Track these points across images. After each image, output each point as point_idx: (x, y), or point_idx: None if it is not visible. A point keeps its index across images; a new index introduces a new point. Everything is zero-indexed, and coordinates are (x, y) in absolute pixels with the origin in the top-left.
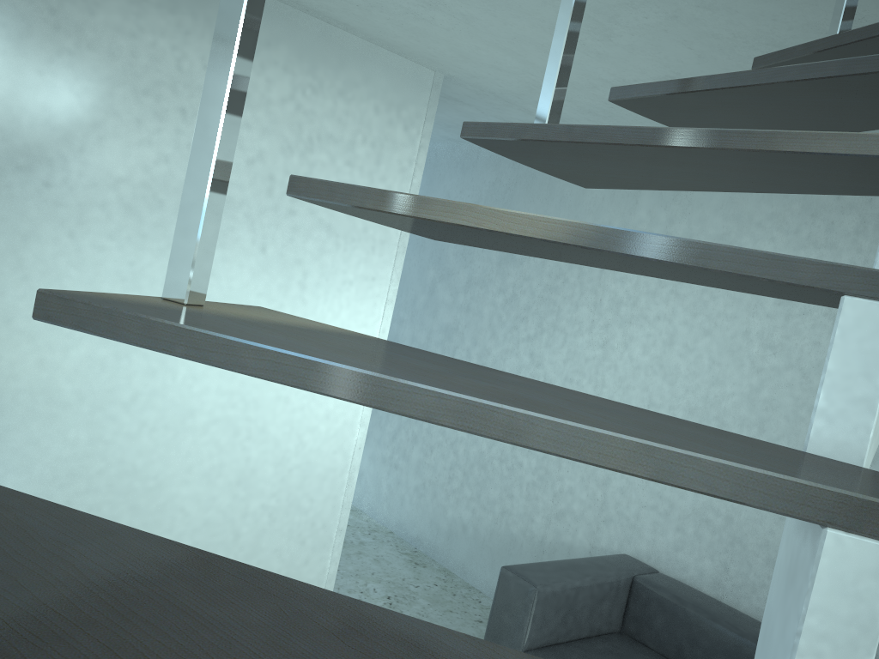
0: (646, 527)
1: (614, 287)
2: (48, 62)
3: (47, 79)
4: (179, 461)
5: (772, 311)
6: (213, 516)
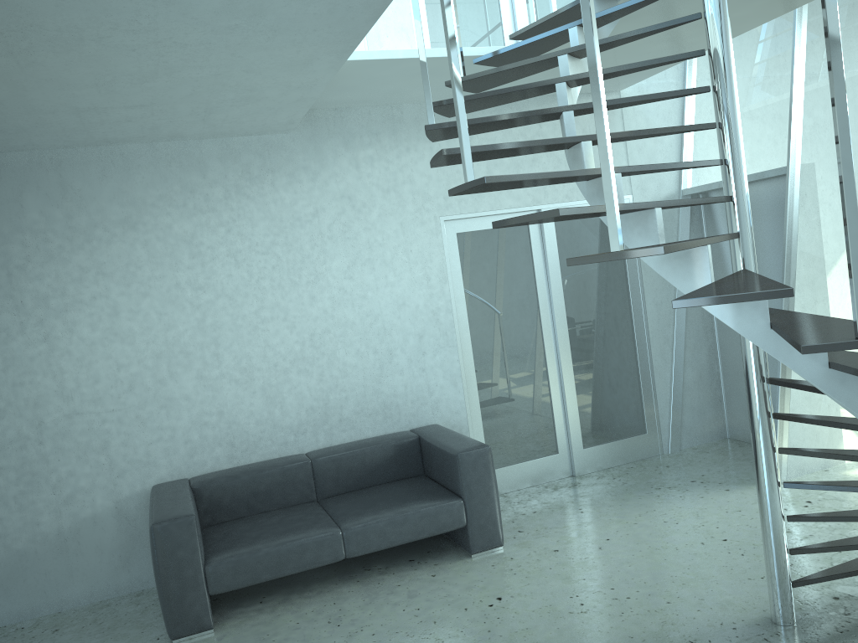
0: (160, 456)
1: (32, 286)
2: None
3: None
4: None
5: (191, 264)
6: None
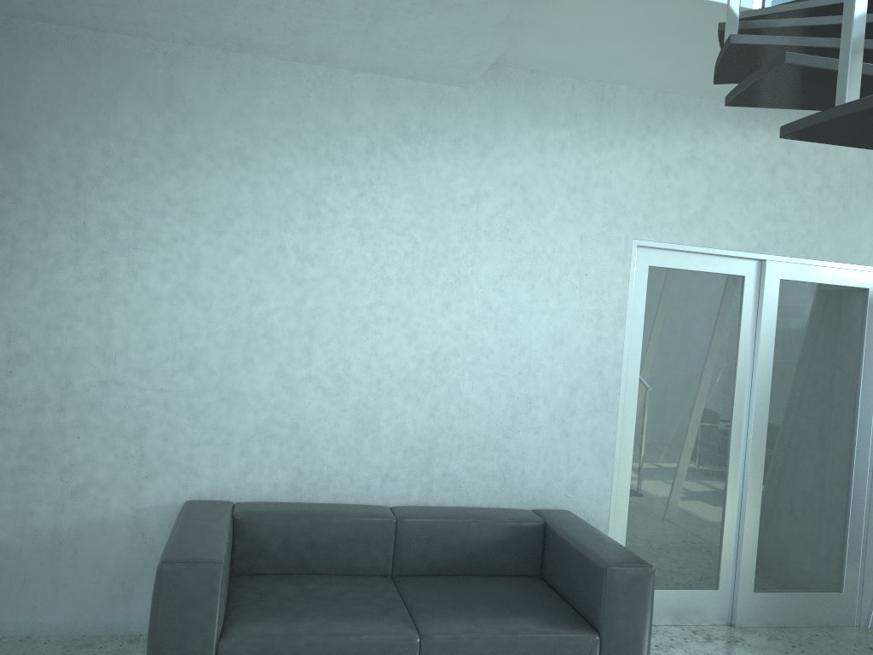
0: (205, 464)
1: (102, 208)
2: None
3: None
4: None
5: (304, 225)
6: None
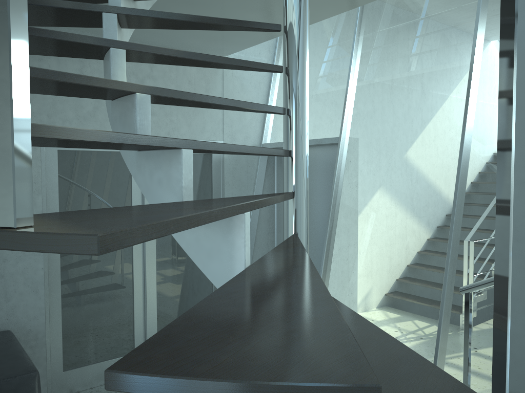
0: None
1: None
2: None
3: None
4: None
5: None
6: None
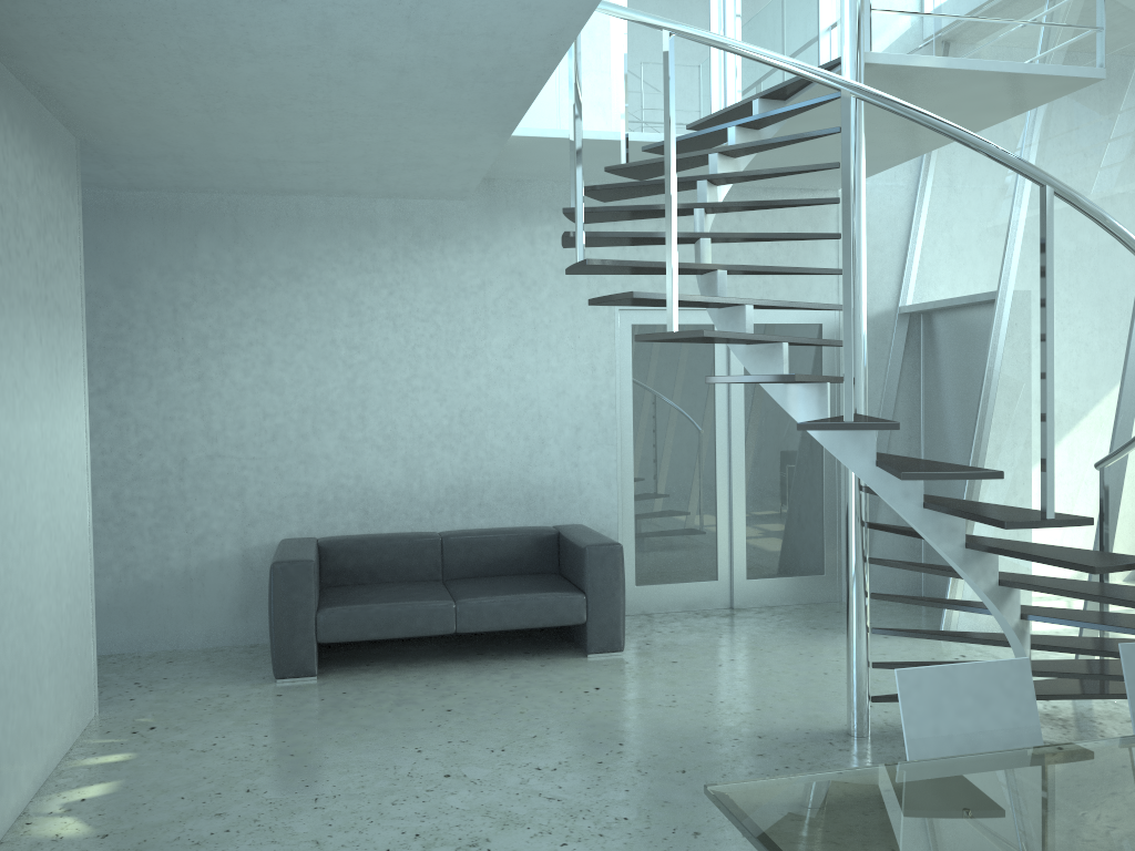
0: (292, 511)
1: (195, 325)
2: None
3: None
4: (36, 576)
5: (349, 322)
6: (52, 626)
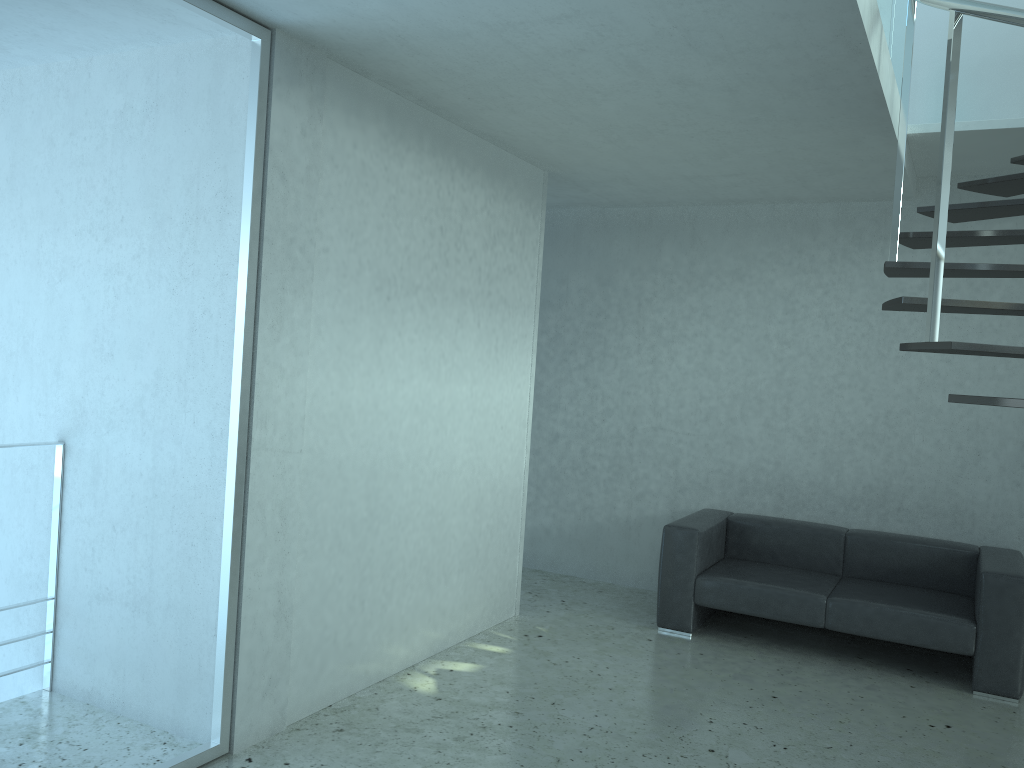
0: (716, 485)
1: (653, 317)
2: (385, 206)
3: (385, 219)
4: (450, 498)
5: (783, 319)
6: (466, 538)
